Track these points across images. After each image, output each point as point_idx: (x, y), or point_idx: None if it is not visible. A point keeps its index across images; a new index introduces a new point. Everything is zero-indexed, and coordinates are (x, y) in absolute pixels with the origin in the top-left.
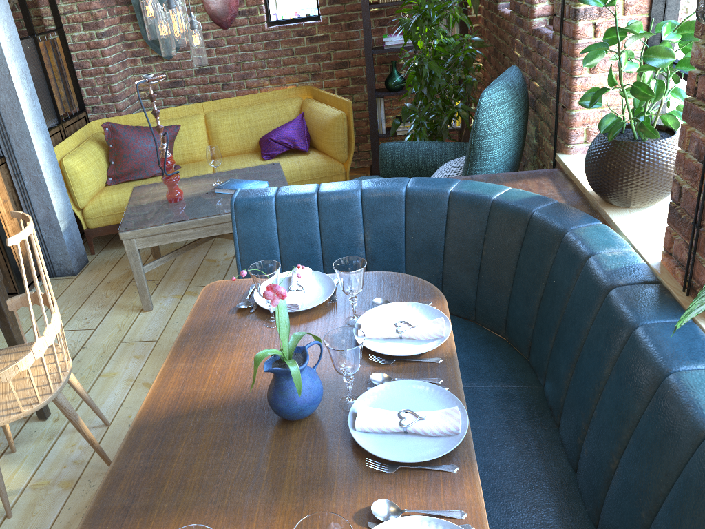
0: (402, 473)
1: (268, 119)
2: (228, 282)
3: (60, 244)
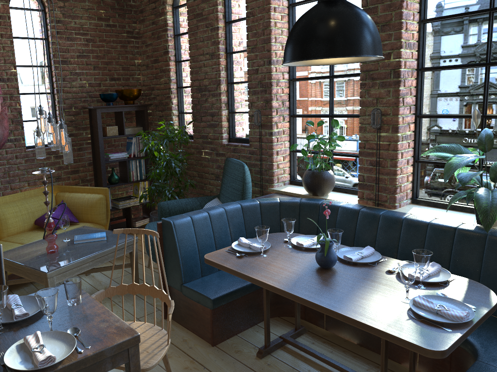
0: (378, 264)
1: (39, 207)
2: (212, 253)
3: None
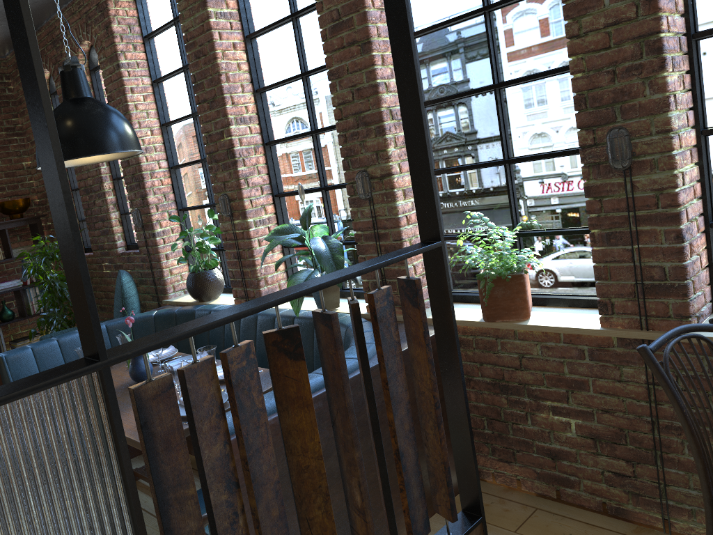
0: None
1: None
2: None
3: None
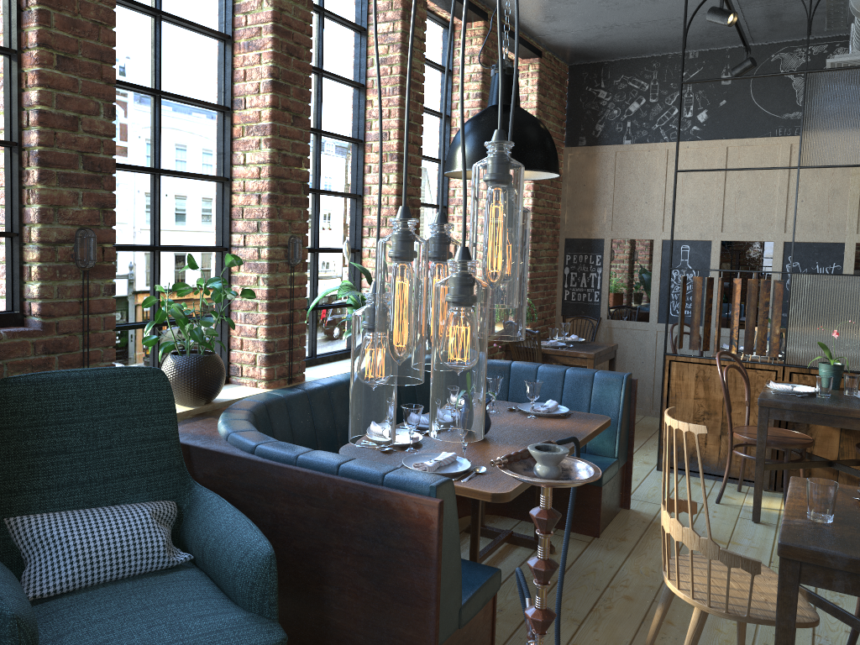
0: None
1: None
2: (484, 488)
3: None
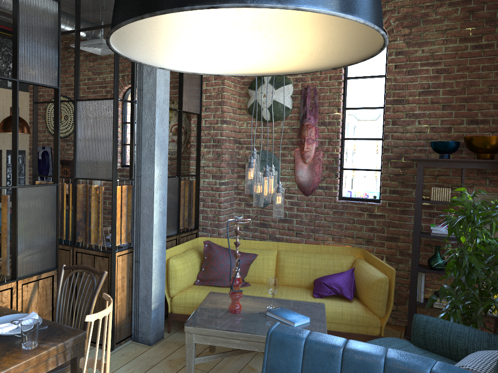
0: None
1: (325, 266)
2: None
3: (147, 319)
